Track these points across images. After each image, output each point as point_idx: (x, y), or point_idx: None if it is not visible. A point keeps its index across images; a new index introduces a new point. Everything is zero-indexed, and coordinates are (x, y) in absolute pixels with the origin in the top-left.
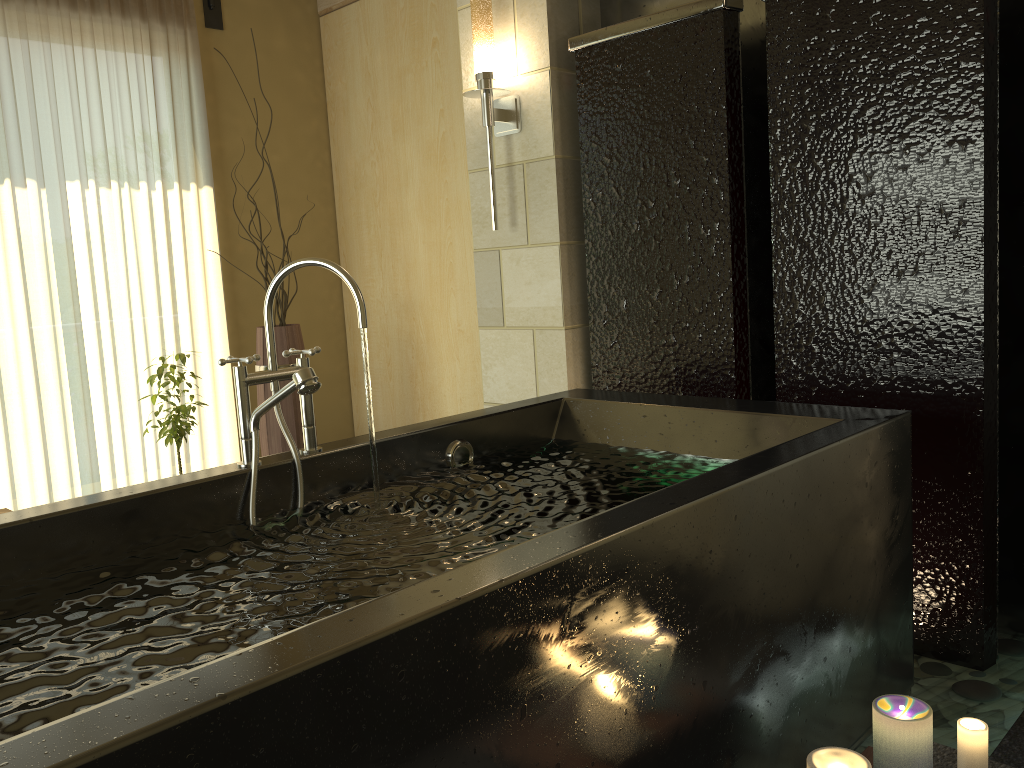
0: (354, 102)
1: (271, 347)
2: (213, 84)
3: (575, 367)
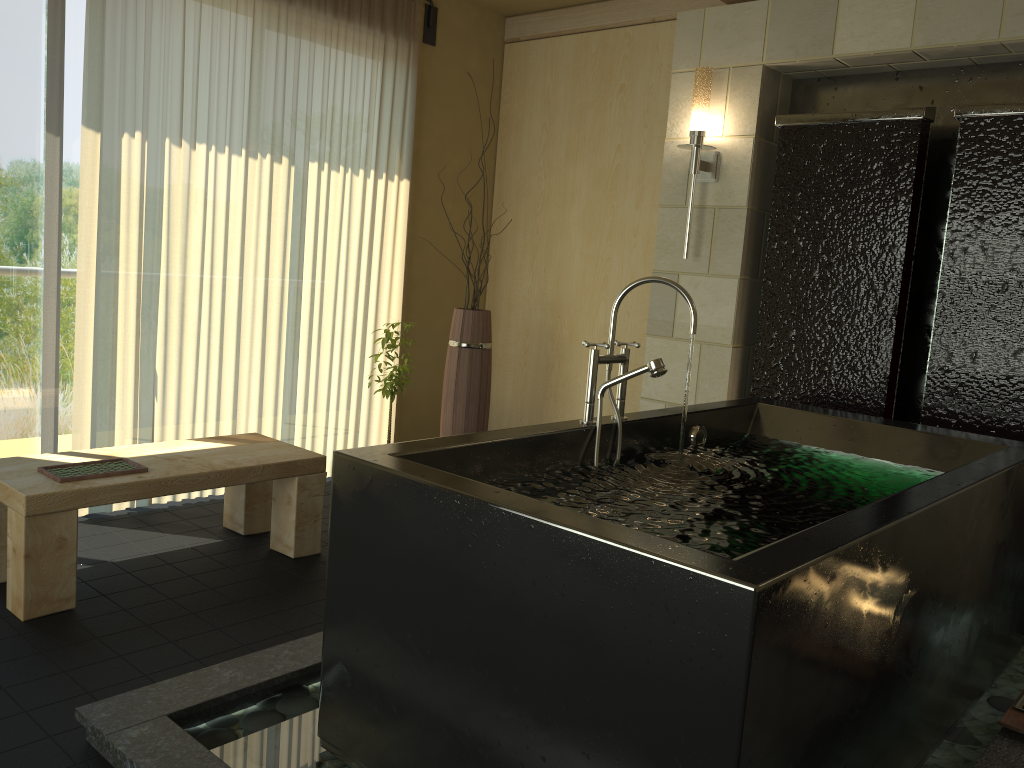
0: (529, 123)
1: (613, 338)
2: (421, 92)
3: (733, 379)
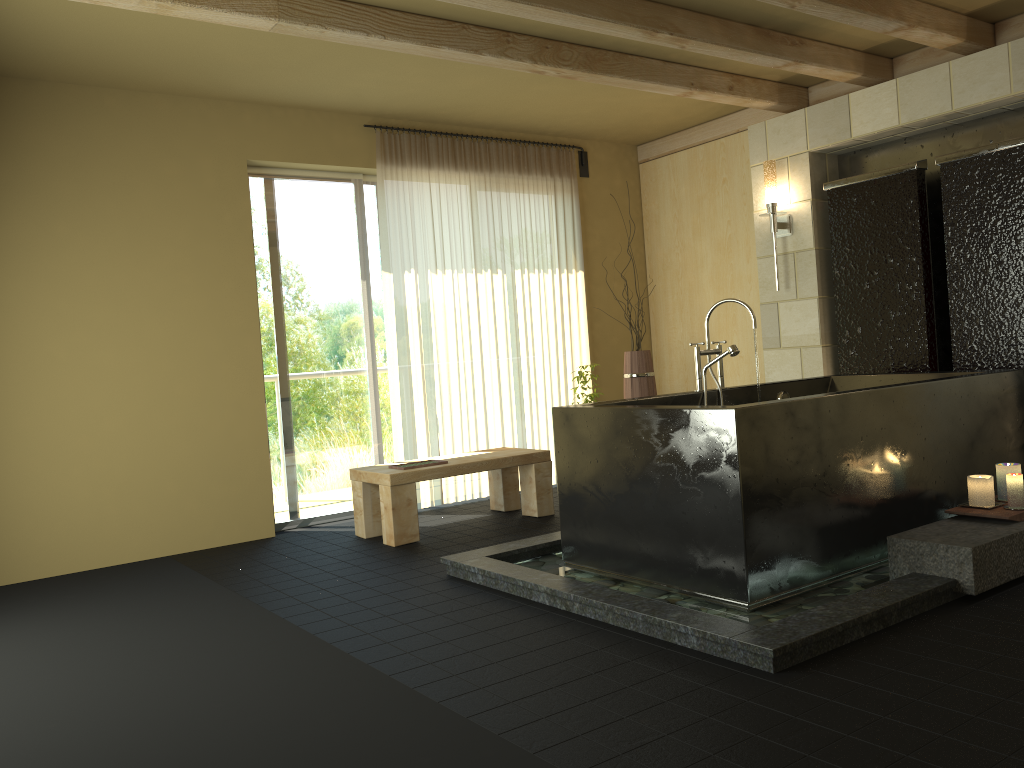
0: (663, 216)
1: (708, 339)
2: (583, 210)
3: (827, 369)
